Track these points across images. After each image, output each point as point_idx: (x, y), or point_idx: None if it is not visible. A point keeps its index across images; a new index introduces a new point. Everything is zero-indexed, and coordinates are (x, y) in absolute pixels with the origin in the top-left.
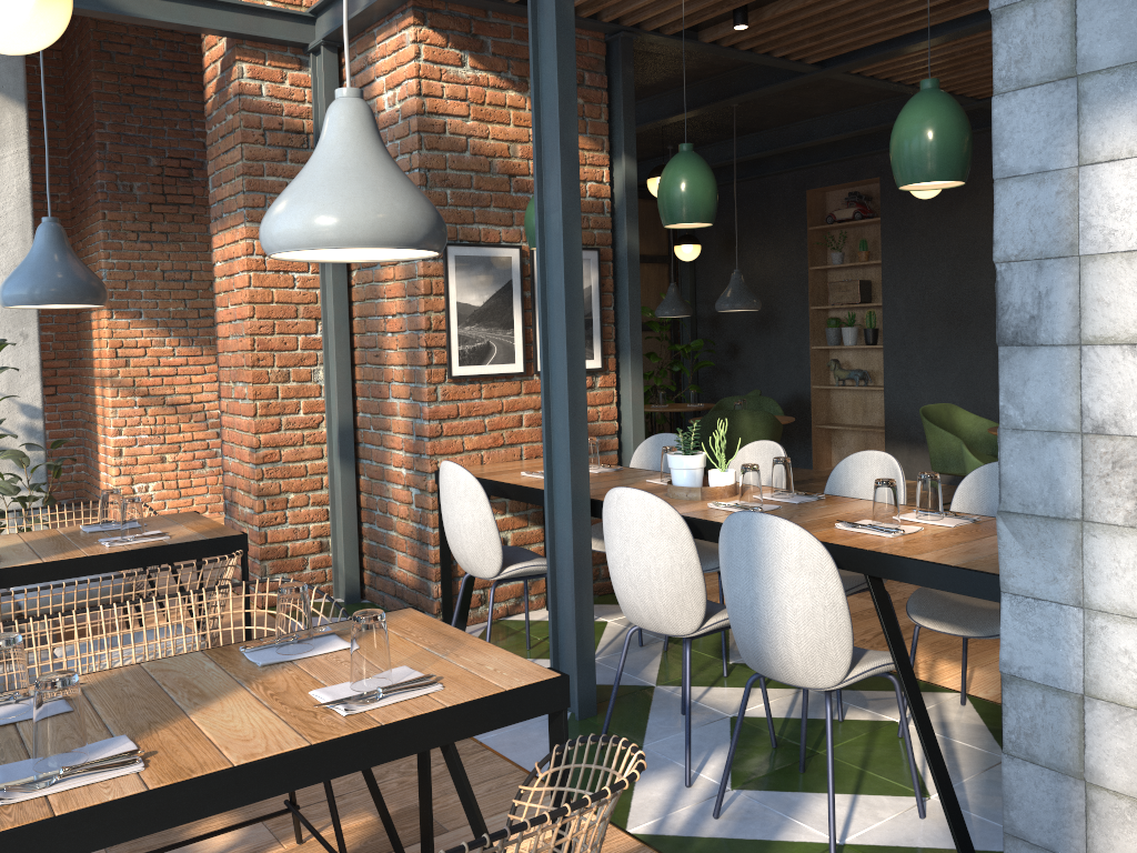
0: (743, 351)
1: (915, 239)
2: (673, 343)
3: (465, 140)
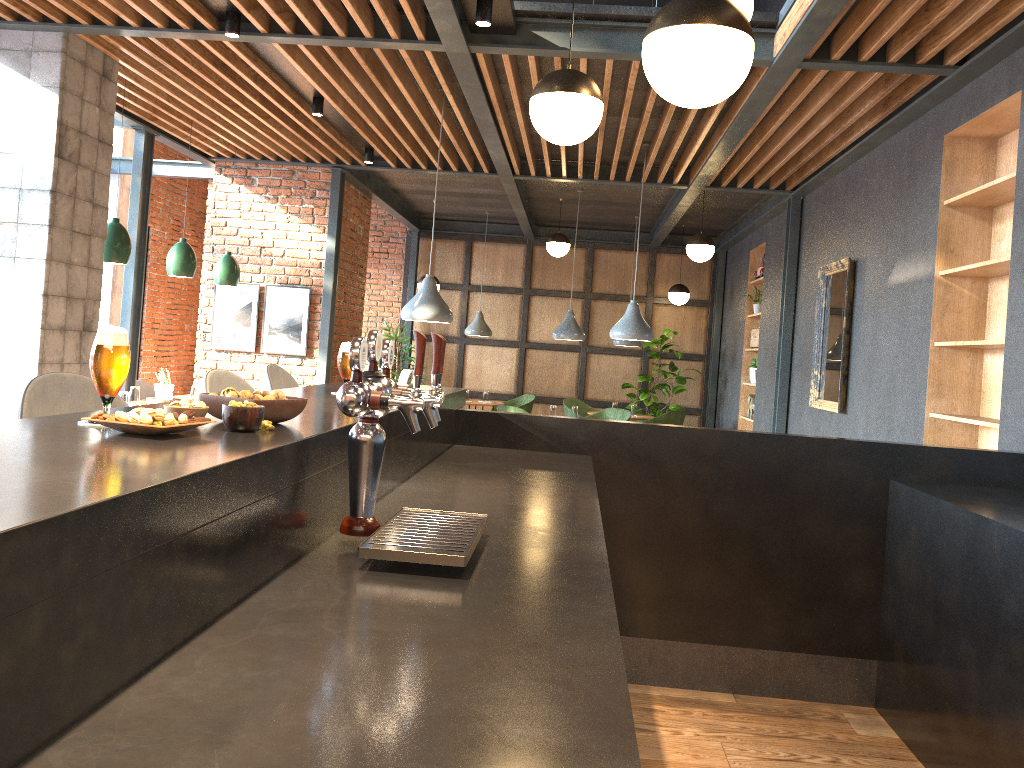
0: (727, 383)
1: (769, 295)
2: (705, 372)
3: (236, 230)
